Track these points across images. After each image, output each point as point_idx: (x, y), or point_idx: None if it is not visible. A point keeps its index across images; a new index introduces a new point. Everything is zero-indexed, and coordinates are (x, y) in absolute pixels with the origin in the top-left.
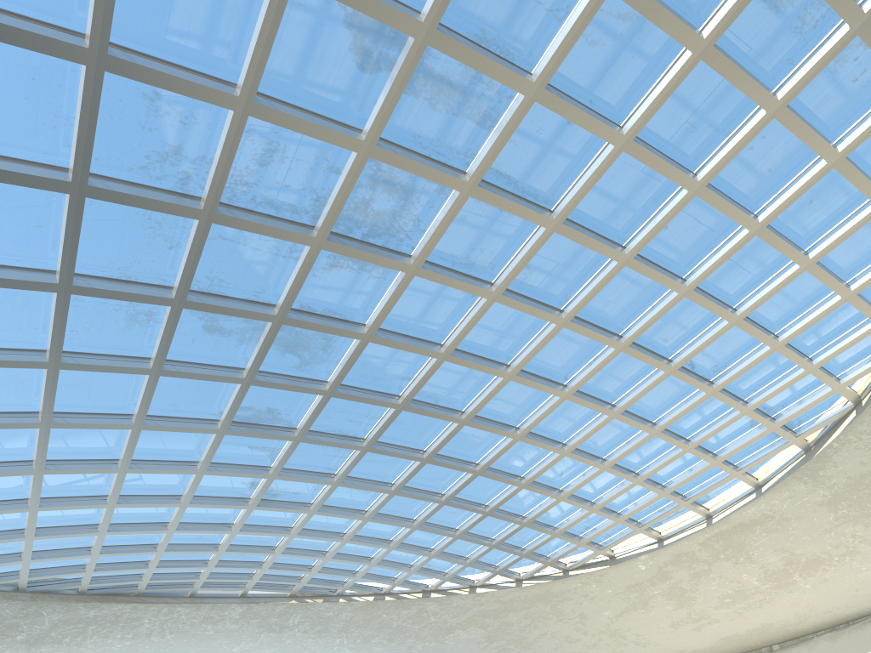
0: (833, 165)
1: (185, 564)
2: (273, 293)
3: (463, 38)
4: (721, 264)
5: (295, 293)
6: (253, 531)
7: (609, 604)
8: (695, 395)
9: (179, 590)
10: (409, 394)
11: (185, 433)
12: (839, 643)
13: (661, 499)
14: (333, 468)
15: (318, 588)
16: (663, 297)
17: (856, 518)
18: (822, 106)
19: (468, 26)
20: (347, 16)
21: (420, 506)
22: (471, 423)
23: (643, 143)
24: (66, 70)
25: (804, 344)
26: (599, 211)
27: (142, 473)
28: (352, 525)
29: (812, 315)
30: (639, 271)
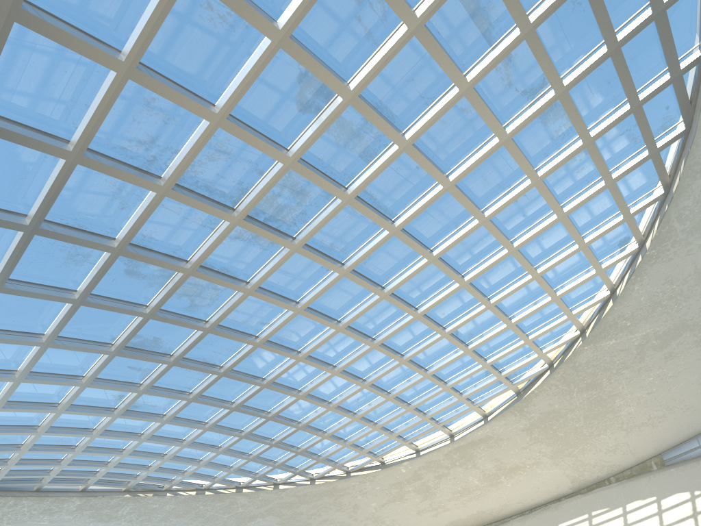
0: (560, 219)
1: (40, 462)
2: (187, 251)
3: (370, 104)
4: (488, 269)
5: (208, 254)
6: (110, 436)
7: (376, 497)
8: (455, 352)
9: (28, 485)
10: (266, 335)
11: (80, 352)
12: (527, 523)
13: (421, 422)
14: (190, 387)
15: (149, 484)
16: (447, 285)
17: (542, 440)
18: (558, 183)
19: (373, 97)
20: (300, 75)
21: (249, 420)
22: (305, 360)
23: (459, 188)
24: (93, 70)
25: (524, 325)
26: (421, 225)
27: (35, 383)
28: (191, 433)
29: (533, 307)
30: (439, 267)
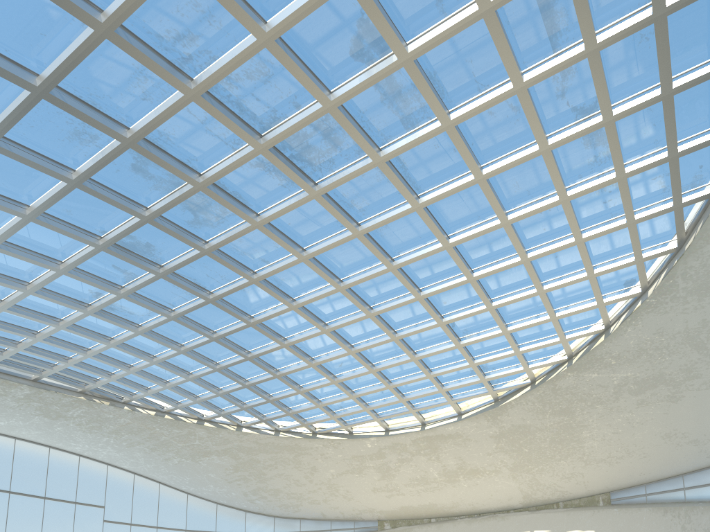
0: (577, 243)
1: None
2: (202, 164)
3: (424, 73)
4: (498, 272)
5: (223, 174)
6: (77, 332)
7: (336, 464)
8: (446, 344)
9: None
10: (265, 274)
11: (64, 236)
12: (472, 526)
13: (398, 403)
14: (174, 304)
15: (107, 392)
16: (455, 276)
17: (507, 450)
18: (584, 208)
19: (428, 66)
20: (361, 20)
21: (227, 354)
22: (298, 310)
23: (490, 183)
24: None
25: (518, 336)
26: (445, 209)
27: (7, 254)
28: (164, 352)
29: (531, 321)
30: (451, 256)
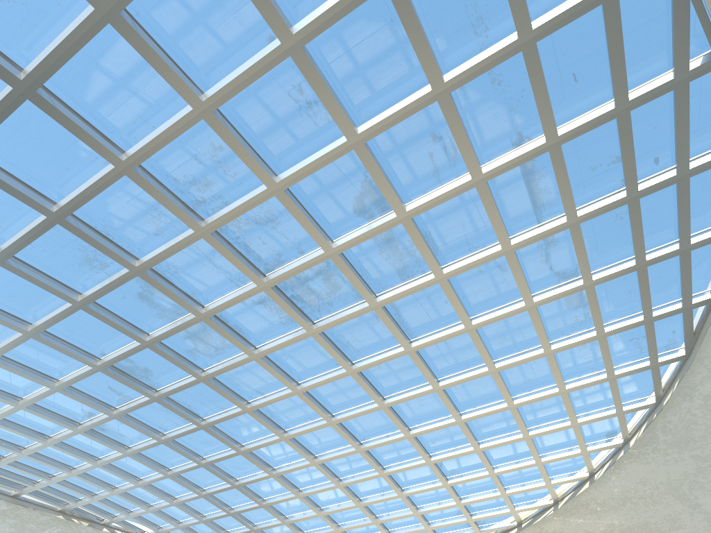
0: (560, 393)
1: None
2: (206, 298)
3: (420, 230)
4: (485, 415)
5: (226, 307)
6: (65, 449)
7: None
8: (434, 482)
9: None
10: (258, 404)
11: (64, 355)
12: None
13: None
14: (165, 429)
15: (88, 513)
16: (444, 418)
17: None
18: (567, 362)
19: (424, 225)
20: (364, 181)
21: (214, 481)
22: (288, 441)
23: (478, 333)
24: (171, 99)
25: (505, 479)
26: (435, 354)
27: (3, 368)
28: (151, 475)
29: (517, 465)
30: (441, 398)
